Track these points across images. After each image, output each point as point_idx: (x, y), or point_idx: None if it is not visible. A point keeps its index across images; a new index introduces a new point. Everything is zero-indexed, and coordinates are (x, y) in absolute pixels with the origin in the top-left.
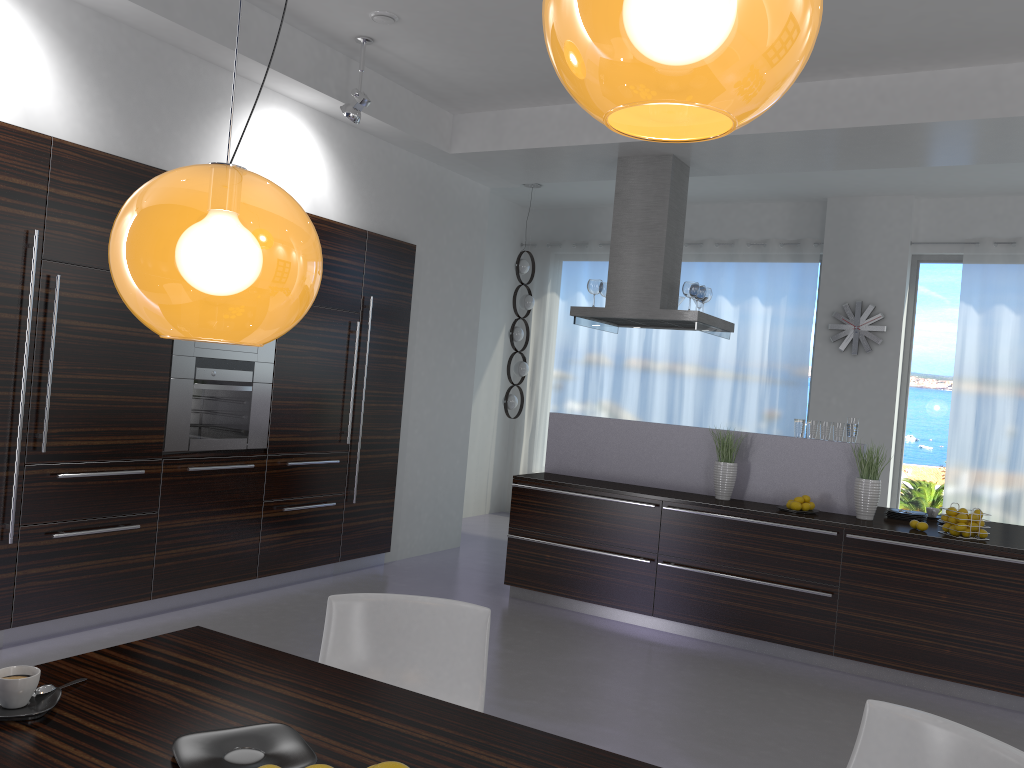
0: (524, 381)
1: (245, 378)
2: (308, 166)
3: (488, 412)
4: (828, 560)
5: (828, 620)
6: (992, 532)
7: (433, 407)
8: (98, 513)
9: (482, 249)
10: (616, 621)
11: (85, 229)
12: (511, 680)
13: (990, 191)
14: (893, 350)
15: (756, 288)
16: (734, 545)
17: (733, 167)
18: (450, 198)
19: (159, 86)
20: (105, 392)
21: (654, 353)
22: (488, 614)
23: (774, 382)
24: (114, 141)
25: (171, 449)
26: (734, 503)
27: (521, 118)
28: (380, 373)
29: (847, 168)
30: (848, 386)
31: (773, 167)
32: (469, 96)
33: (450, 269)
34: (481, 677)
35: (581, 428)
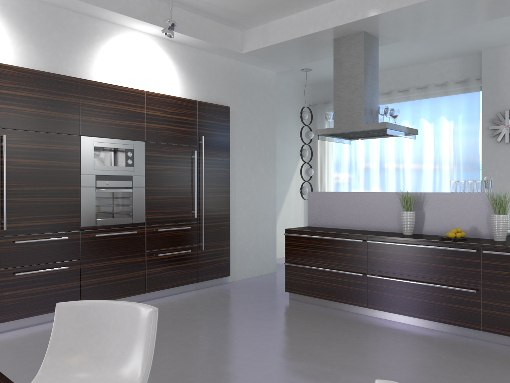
0: (317, 179)
1: (127, 185)
2: (157, 68)
3: (297, 198)
4: (472, 268)
5: (476, 307)
6: None
7: (251, 195)
8: (43, 261)
9: (274, 106)
10: (347, 311)
11: (20, 110)
12: (261, 349)
13: None
14: None
15: (443, 111)
16: (412, 262)
17: (405, 34)
18: (250, 80)
19: (59, 31)
20: (41, 196)
21: (386, 156)
22: (152, 312)
23: (458, 165)
24: (35, 62)
25: (85, 225)
26: (413, 236)
27: (276, 26)
28: (213, 178)
29: (477, 22)
30: (505, 163)
31: (429, 29)
32: (244, 17)
33: (254, 119)
34: (145, 355)
35: (325, 199)
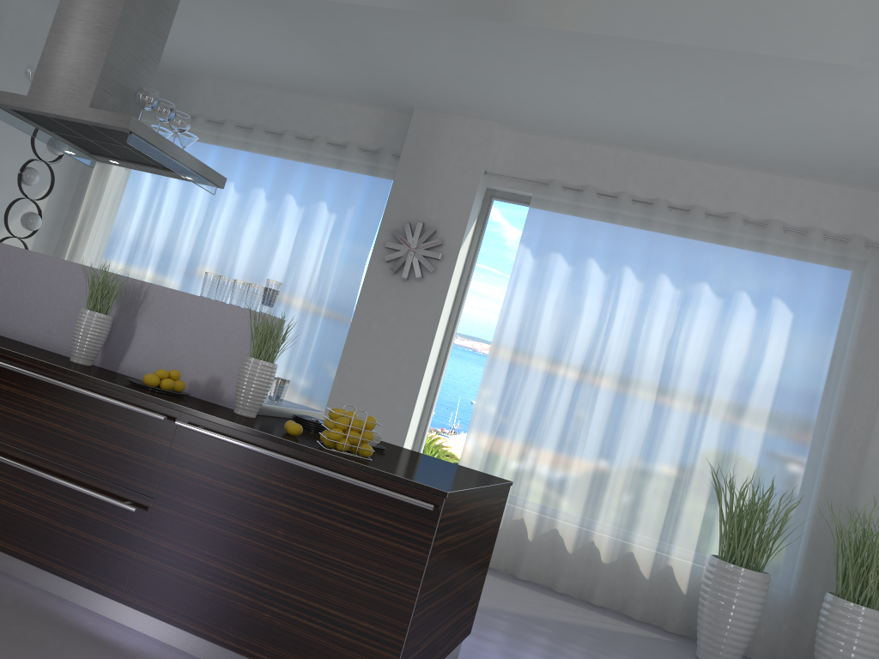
0: (64, 252)
1: None
2: None
3: None
4: (150, 458)
5: (128, 548)
6: (407, 461)
7: None
8: None
9: None
10: None
11: None
12: None
13: (568, 130)
14: (444, 281)
15: (327, 193)
16: (39, 420)
17: None
18: None
19: None
20: None
21: (208, 245)
22: None
23: (322, 297)
24: None
25: None
26: (79, 366)
27: None
28: None
29: (375, 2)
30: (392, 313)
31: None
32: None
33: None
34: None
35: None
